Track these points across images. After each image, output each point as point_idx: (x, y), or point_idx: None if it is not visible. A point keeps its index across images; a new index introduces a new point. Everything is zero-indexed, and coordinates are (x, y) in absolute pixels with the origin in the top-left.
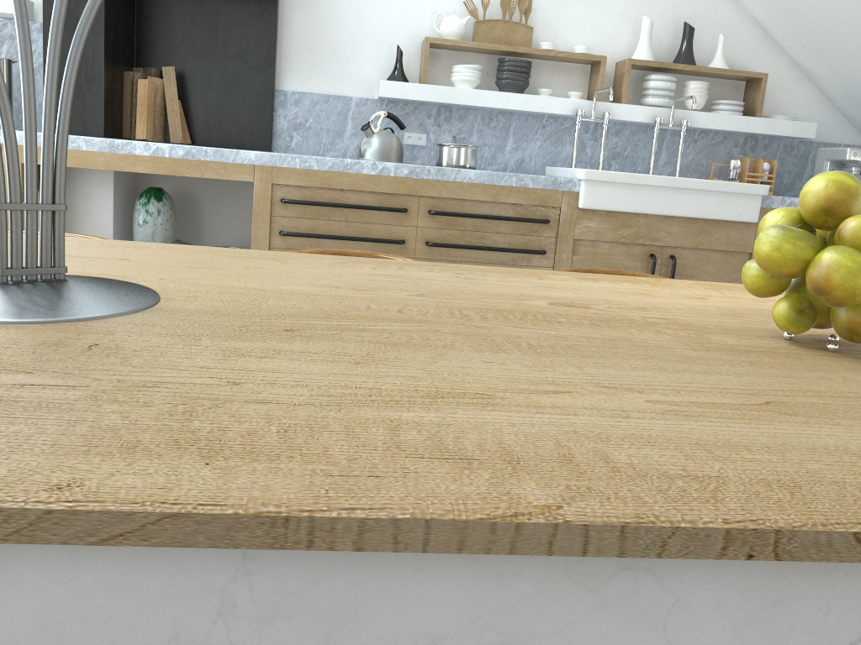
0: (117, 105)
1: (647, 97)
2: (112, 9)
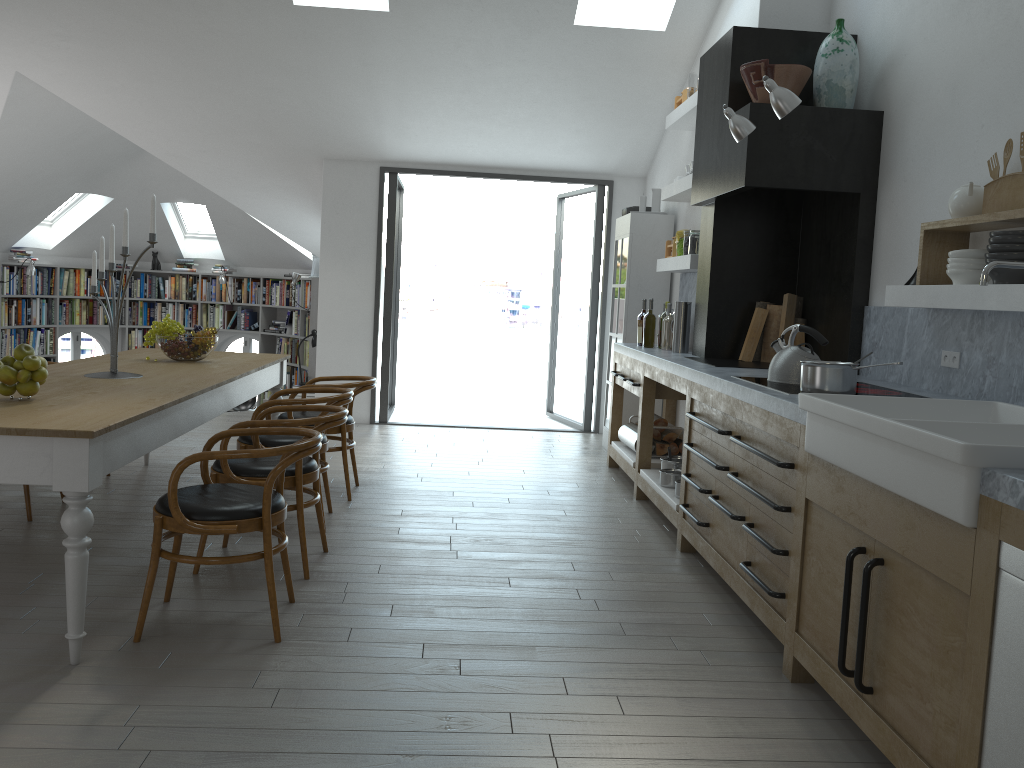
0: (742, 331)
1: None
2: (731, 253)
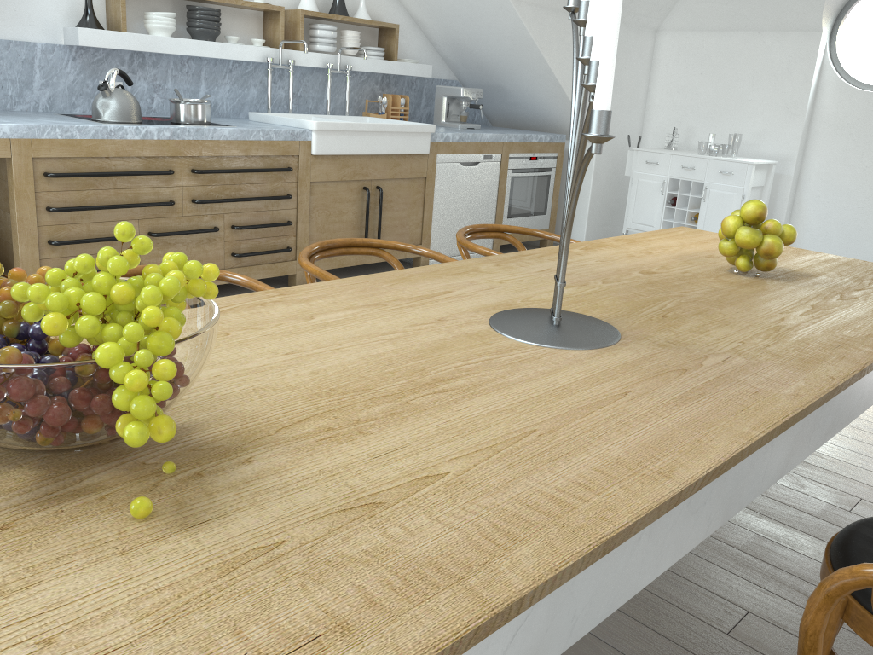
0: None
1: (316, 45)
2: None
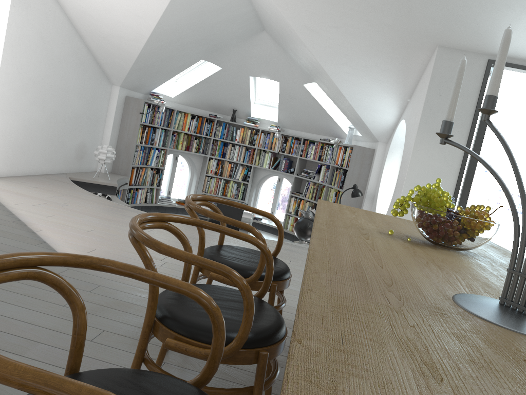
0: None
1: None
2: None
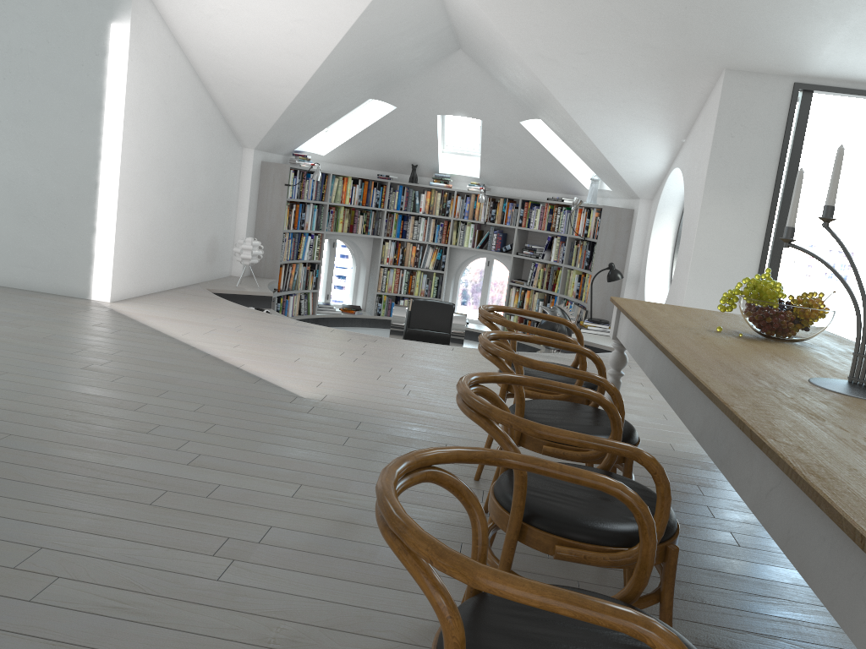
0: None
1: None
2: None
